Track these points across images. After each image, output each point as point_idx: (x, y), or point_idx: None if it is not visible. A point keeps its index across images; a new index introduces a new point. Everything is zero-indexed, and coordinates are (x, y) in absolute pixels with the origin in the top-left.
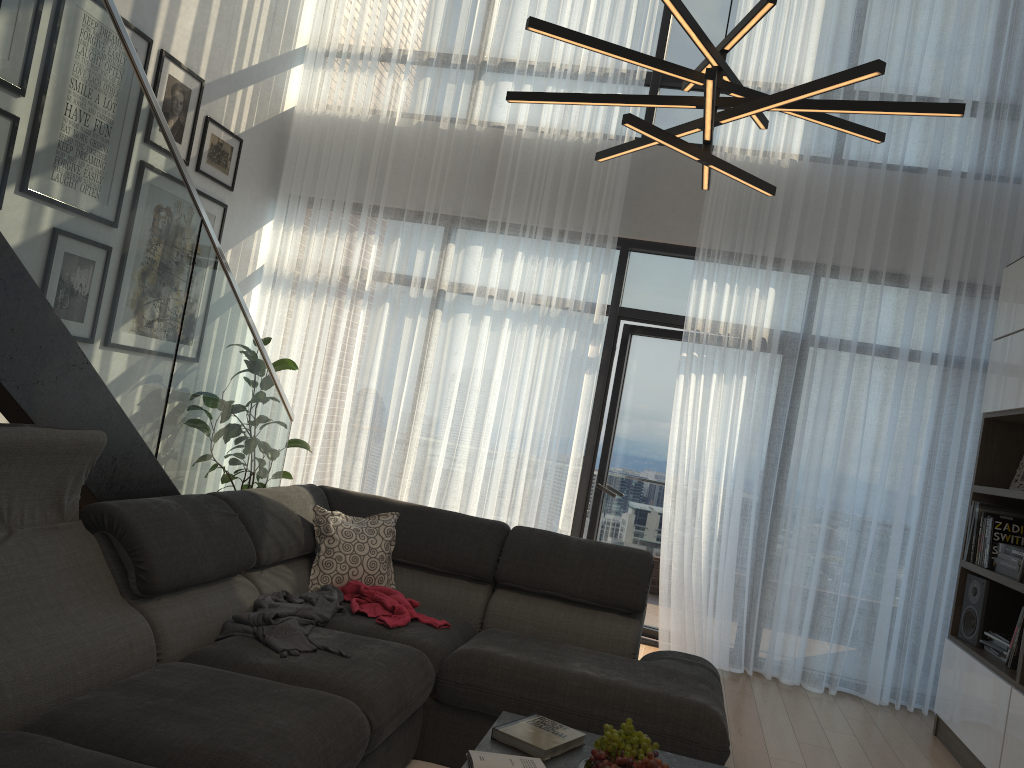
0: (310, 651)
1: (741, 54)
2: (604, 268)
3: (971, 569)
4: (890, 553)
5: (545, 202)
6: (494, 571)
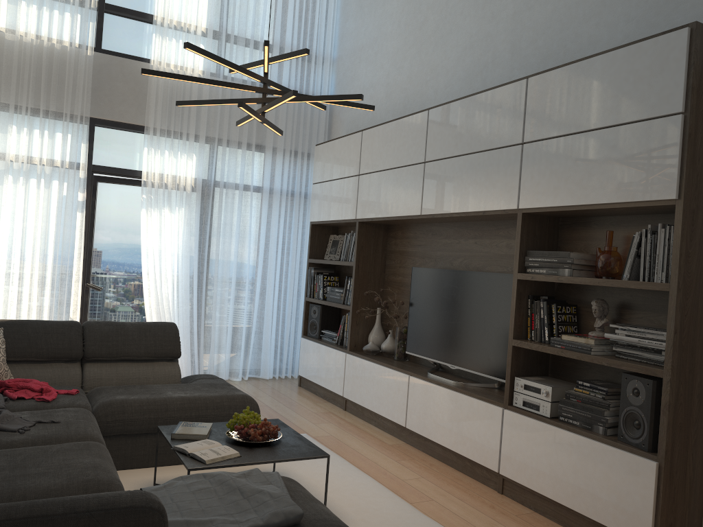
0: (33, 425)
1: (162, 1)
2: (84, 139)
3: (313, 301)
4: (268, 299)
5: (32, 90)
6: (83, 353)
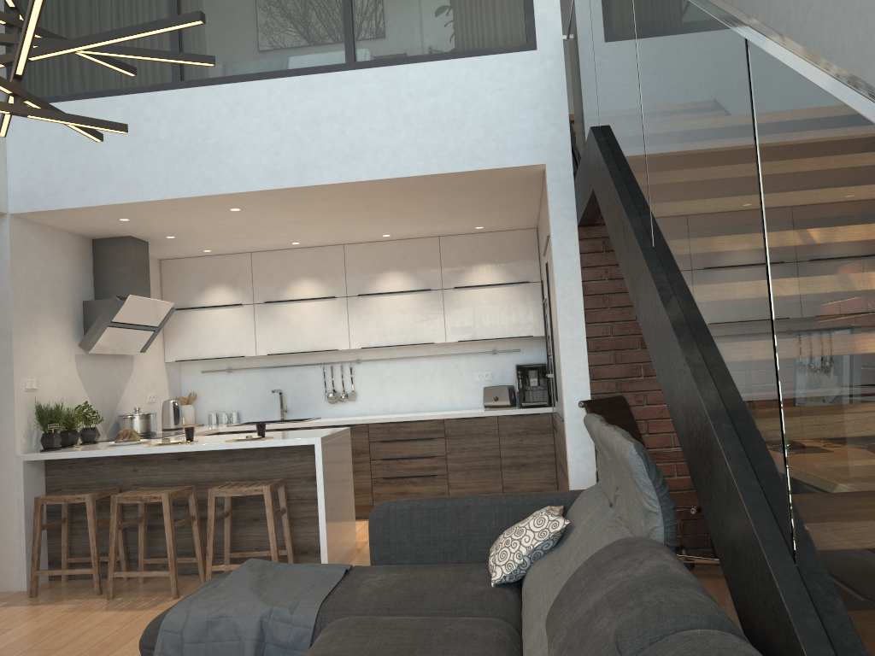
0: None
1: None
2: None
3: None
4: None
5: None
6: None
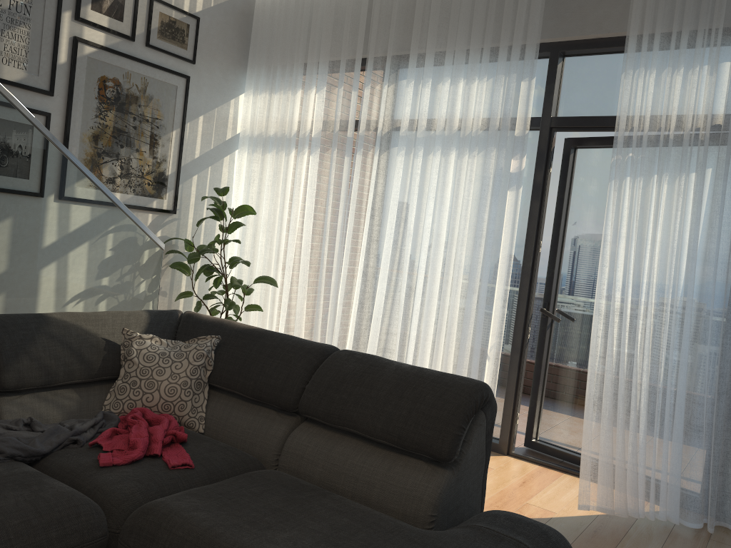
0: None
1: None
2: (523, 75)
3: None
4: None
5: (462, 18)
6: (299, 401)
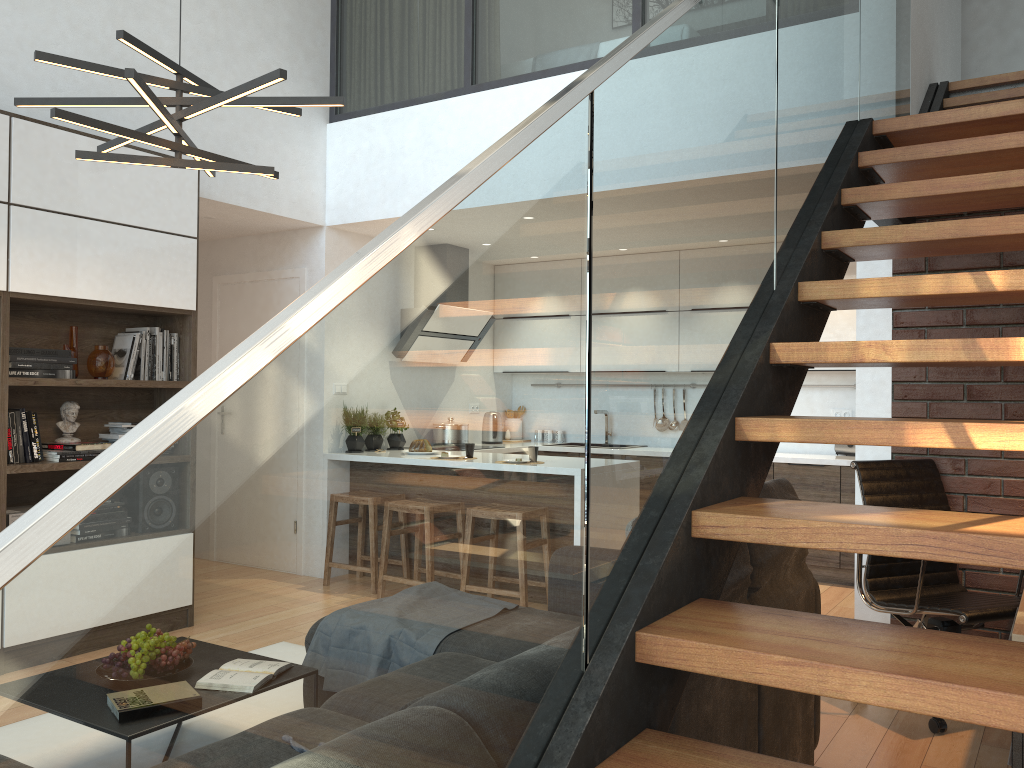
0: None
1: None
2: None
3: None
4: None
5: None
6: None
